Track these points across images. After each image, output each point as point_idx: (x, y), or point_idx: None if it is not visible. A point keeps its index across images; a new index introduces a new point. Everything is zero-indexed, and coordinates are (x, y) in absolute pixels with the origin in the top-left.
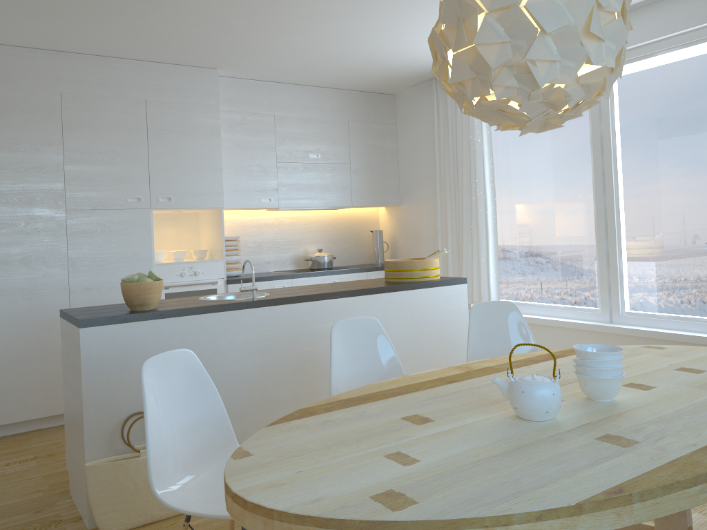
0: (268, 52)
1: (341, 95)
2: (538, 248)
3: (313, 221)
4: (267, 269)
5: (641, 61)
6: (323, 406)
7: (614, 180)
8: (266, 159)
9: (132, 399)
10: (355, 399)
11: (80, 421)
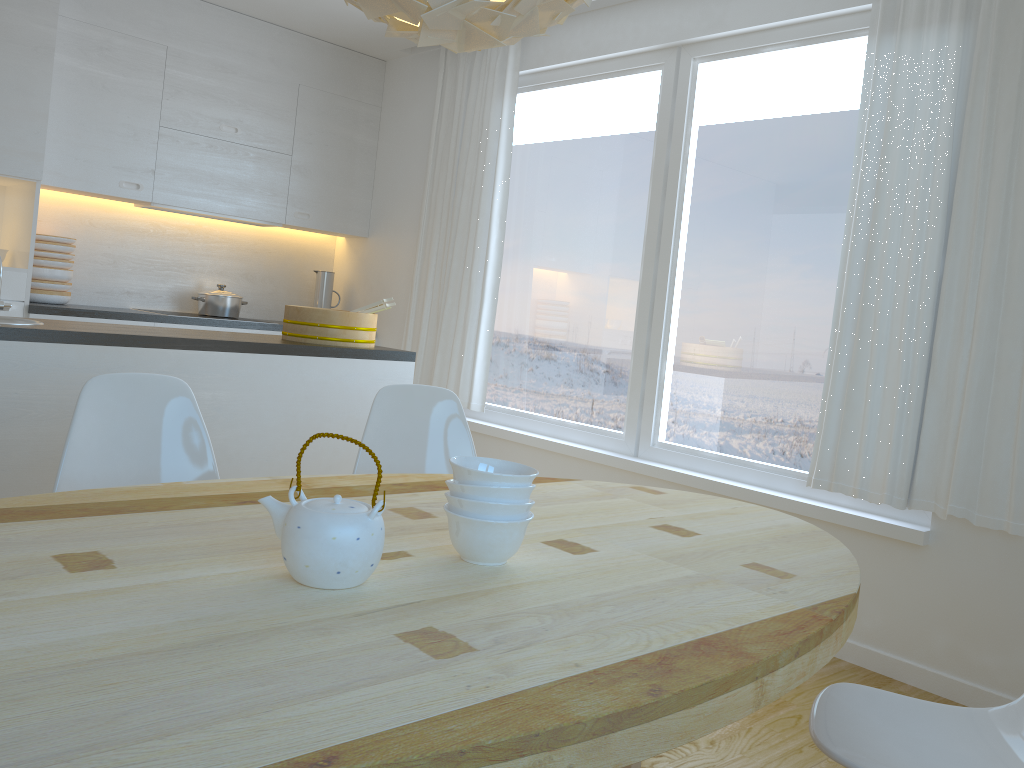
0: None
1: (293, 41)
2: (554, 330)
3: (220, 240)
4: (124, 304)
5: (741, 58)
6: None
7: (675, 238)
8: (142, 117)
9: None
10: (15, 511)
11: None
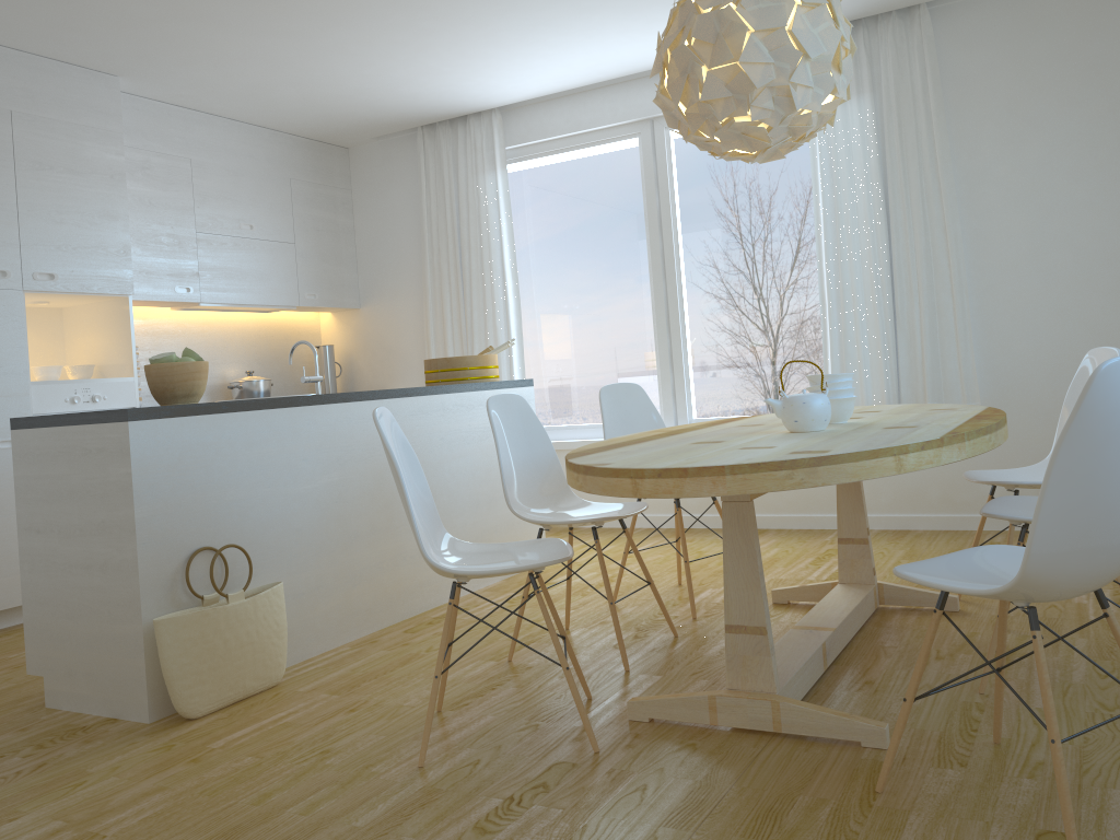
0: (225, 59)
1: (280, 140)
2: (578, 354)
3: (233, 331)
4: None
5: None
6: (587, 451)
7: (676, 263)
8: (182, 226)
9: (195, 529)
10: (607, 446)
11: (120, 566)
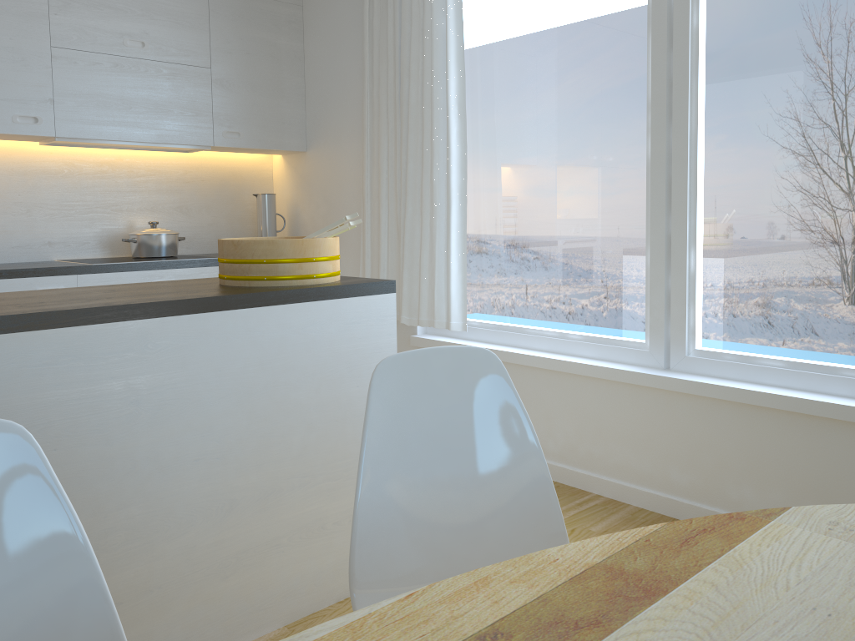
0: None
1: None
2: (539, 228)
3: (146, 172)
4: (47, 256)
5: None
6: None
7: (691, 96)
8: (27, 37)
9: None
10: None
11: None
